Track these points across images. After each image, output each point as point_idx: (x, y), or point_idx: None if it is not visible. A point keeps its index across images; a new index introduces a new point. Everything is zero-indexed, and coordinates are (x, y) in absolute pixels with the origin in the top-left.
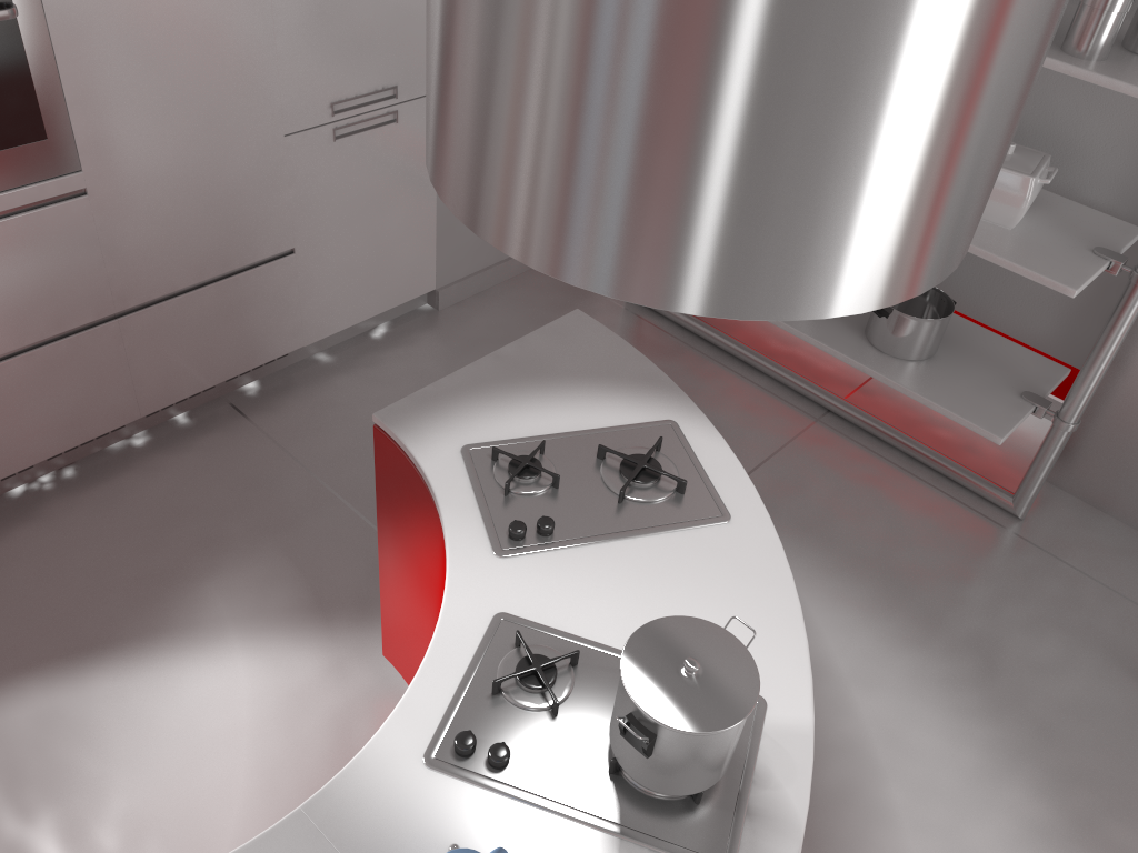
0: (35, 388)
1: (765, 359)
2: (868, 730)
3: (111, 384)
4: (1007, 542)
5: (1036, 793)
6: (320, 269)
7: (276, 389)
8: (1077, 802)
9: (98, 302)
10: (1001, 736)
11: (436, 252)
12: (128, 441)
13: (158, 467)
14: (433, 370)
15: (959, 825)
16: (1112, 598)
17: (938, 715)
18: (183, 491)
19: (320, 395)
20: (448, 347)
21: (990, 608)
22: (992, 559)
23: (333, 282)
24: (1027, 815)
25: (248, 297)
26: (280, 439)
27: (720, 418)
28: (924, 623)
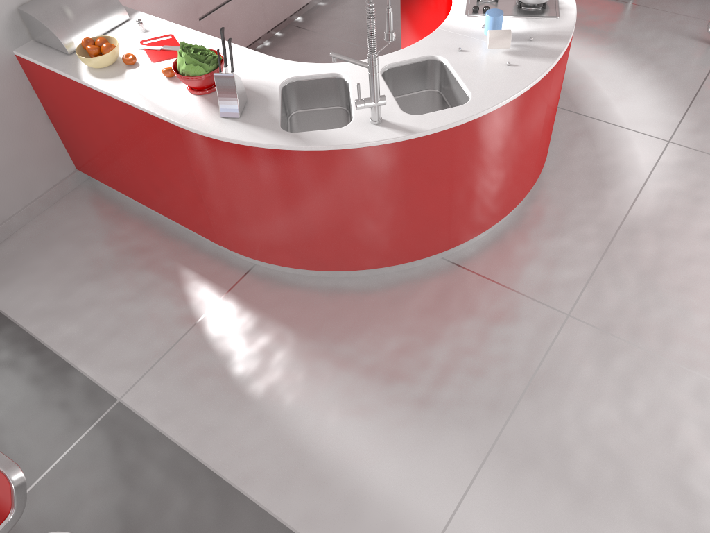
0: (237, 15)
1: None
2: (584, 69)
3: (258, 15)
4: (628, 7)
5: (650, 73)
6: None
7: (309, 18)
8: (665, 73)
9: None
10: (634, 62)
11: None
12: (263, 45)
13: (280, 50)
14: None
15: (623, 86)
16: (673, 15)
17: (609, 61)
18: (295, 54)
19: (328, 16)
20: None
21: (624, 27)
22: (622, 13)
23: None
24: (647, 79)
25: None
26: (321, 32)
27: None
28: (598, 37)
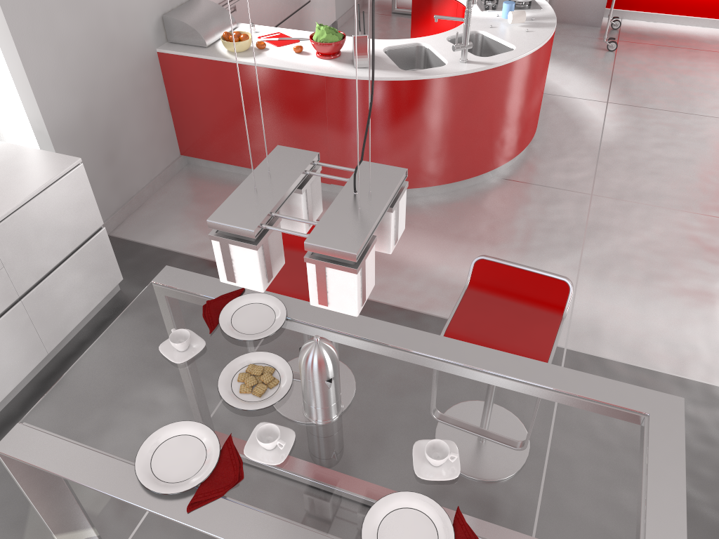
0: None
1: None
2: None
3: None
4: None
5: (576, 69)
6: (315, 8)
7: None
8: (586, 68)
9: (280, 15)
10: (563, 63)
11: (335, 5)
12: None
13: None
14: None
15: (562, 76)
16: (575, 37)
17: None
18: None
19: None
20: (350, 35)
21: None
22: None
23: (317, 14)
24: (576, 72)
25: (303, 17)
26: None
27: None
28: None
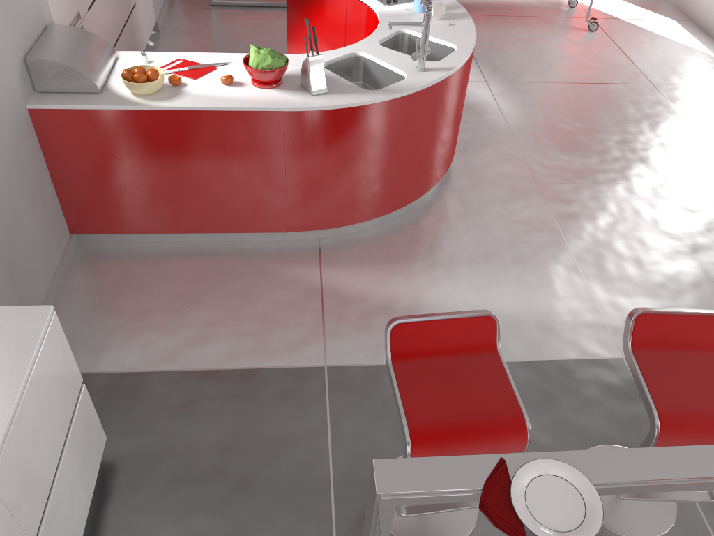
0: None
1: (277, 1)
2: None
3: None
4: None
5: None
6: (140, 12)
7: None
8: None
9: (118, 27)
10: None
11: (153, 4)
12: None
13: None
14: (186, 44)
15: None
16: None
17: None
18: None
19: None
20: (180, 38)
21: None
22: None
23: (143, 18)
24: None
25: (134, 25)
26: None
27: (283, 21)
28: None
